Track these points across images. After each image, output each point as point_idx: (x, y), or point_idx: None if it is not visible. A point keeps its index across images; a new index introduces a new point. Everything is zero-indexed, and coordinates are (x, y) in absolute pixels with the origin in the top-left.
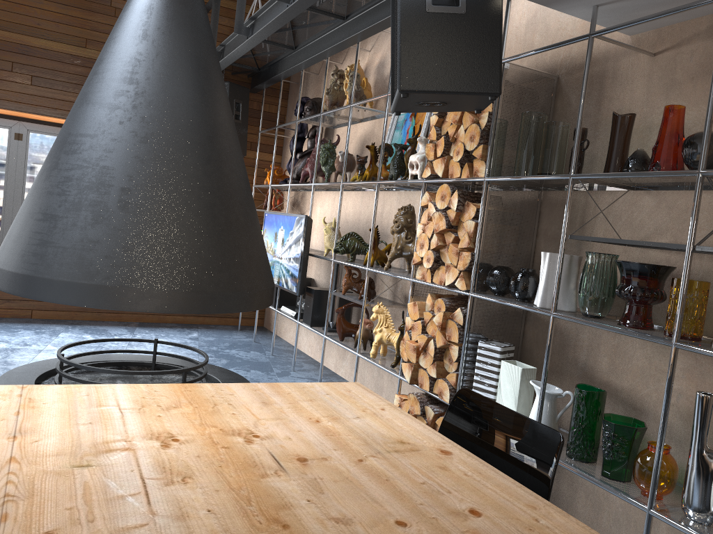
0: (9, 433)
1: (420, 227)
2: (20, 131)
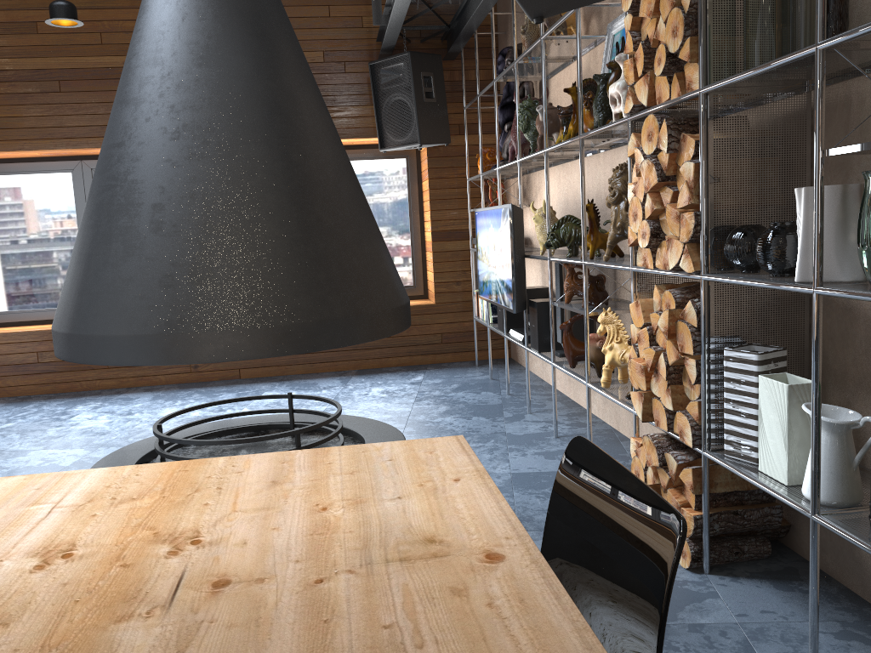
0: None
1: (631, 189)
2: None
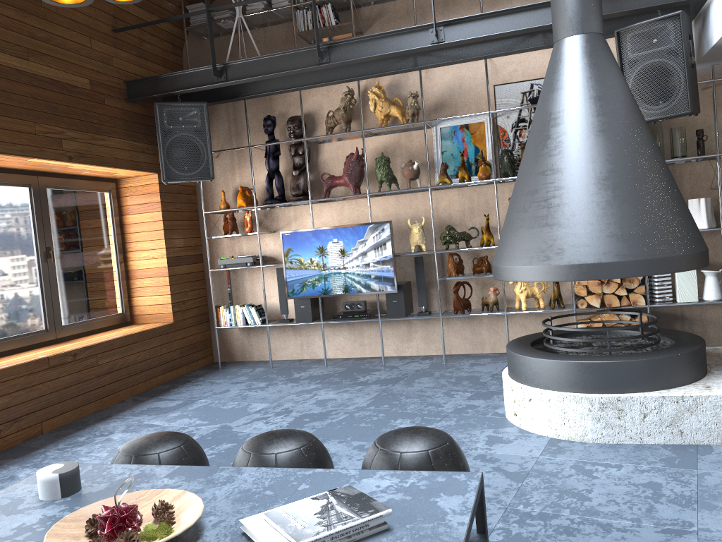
0: None
1: None
2: None
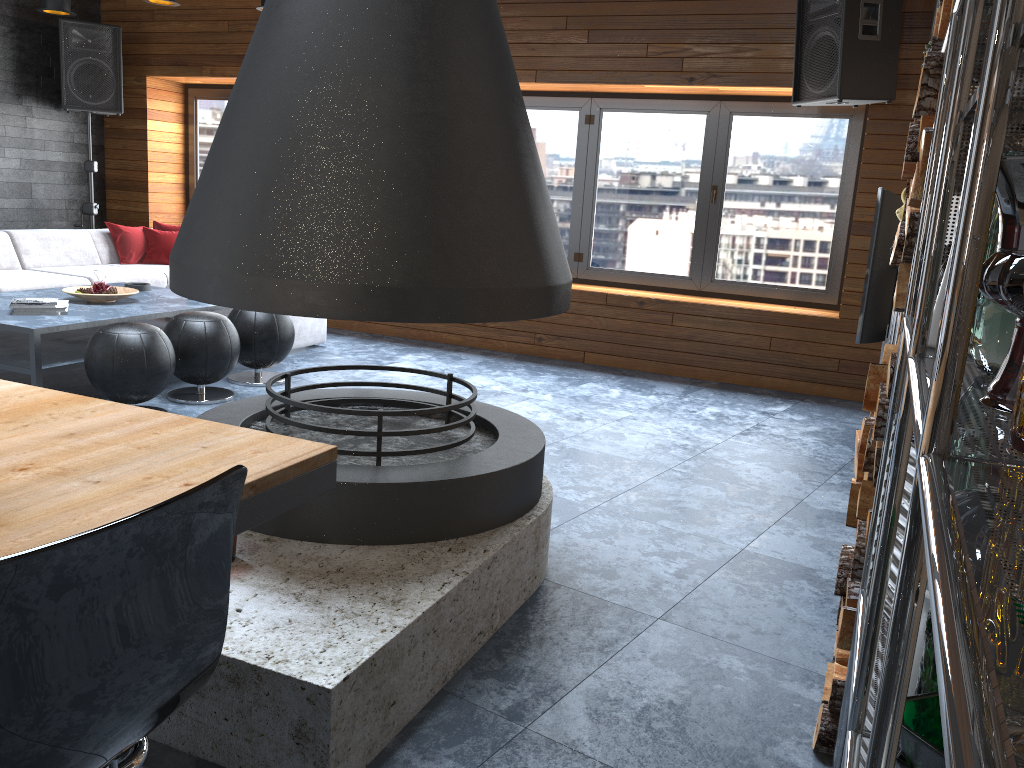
0: None
1: None
2: (591, 112)
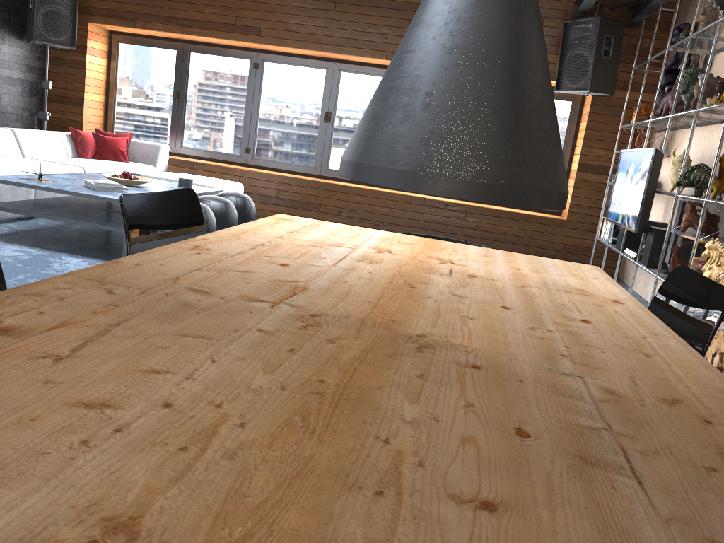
0: (289, 231)
1: None
2: None
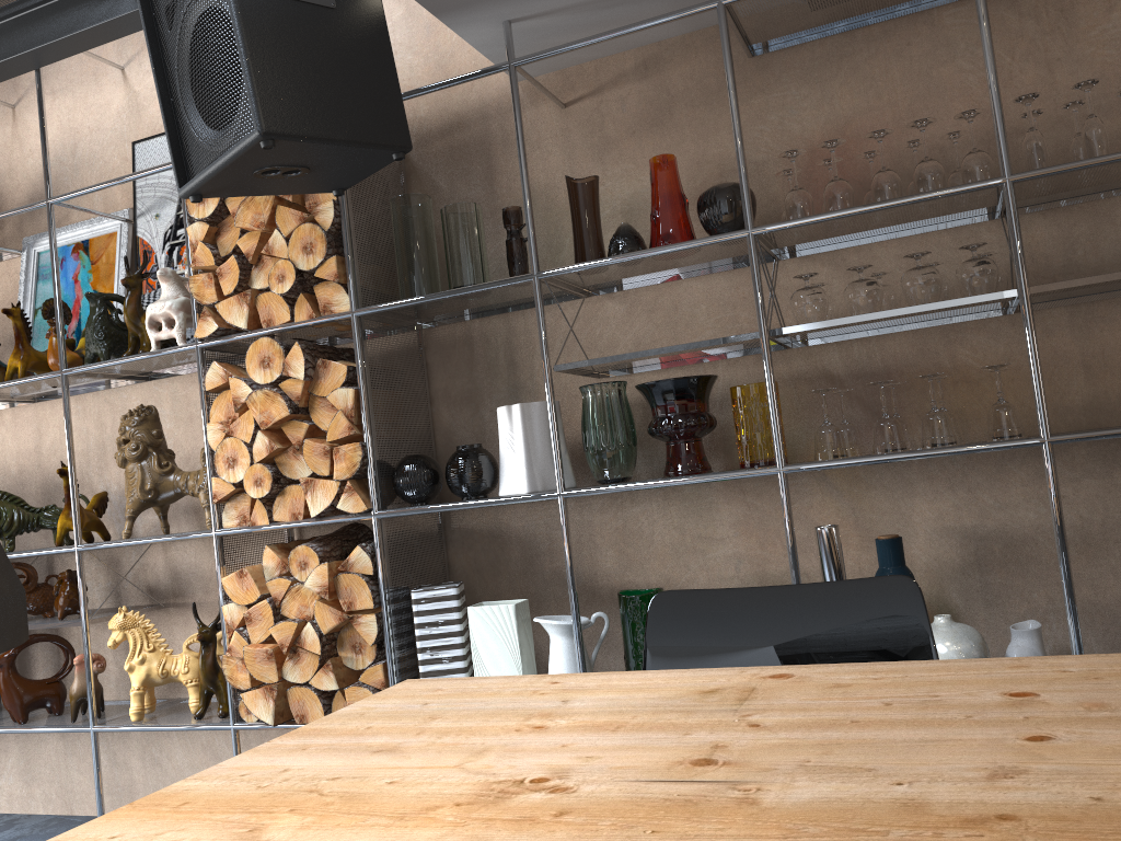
0: None
1: (217, 430)
2: None
